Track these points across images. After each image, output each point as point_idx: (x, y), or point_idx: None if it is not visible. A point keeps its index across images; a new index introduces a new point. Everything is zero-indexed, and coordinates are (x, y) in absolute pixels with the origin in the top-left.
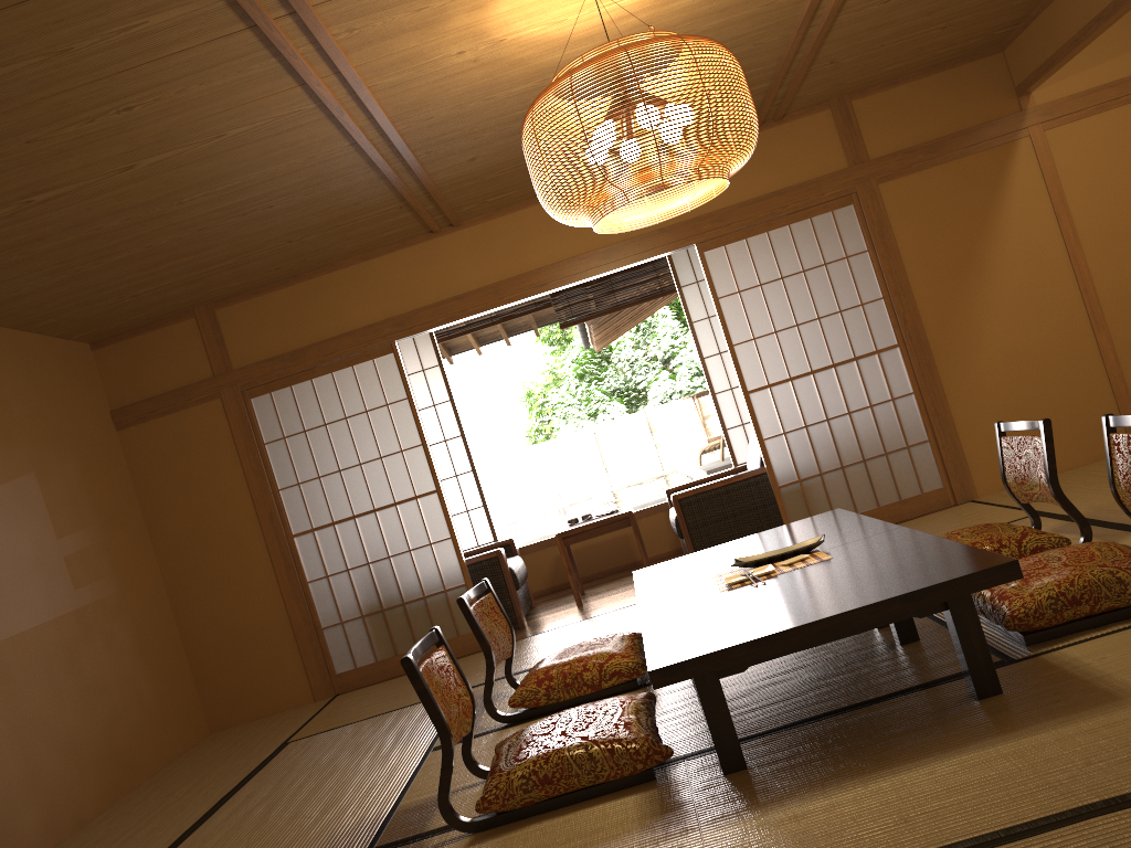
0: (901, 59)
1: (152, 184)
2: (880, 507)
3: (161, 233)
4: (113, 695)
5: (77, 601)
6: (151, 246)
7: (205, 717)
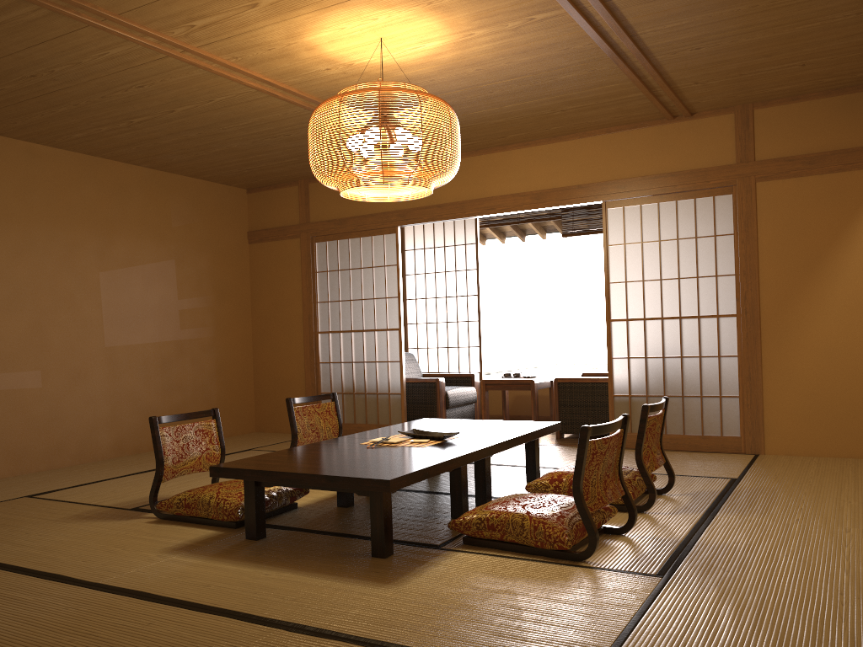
0: (782, 83)
1: (196, 119)
2: (684, 435)
3: (229, 141)
4: (187, 392)
5: (180, 336)
6: (230, 147)
7: (255, 421)
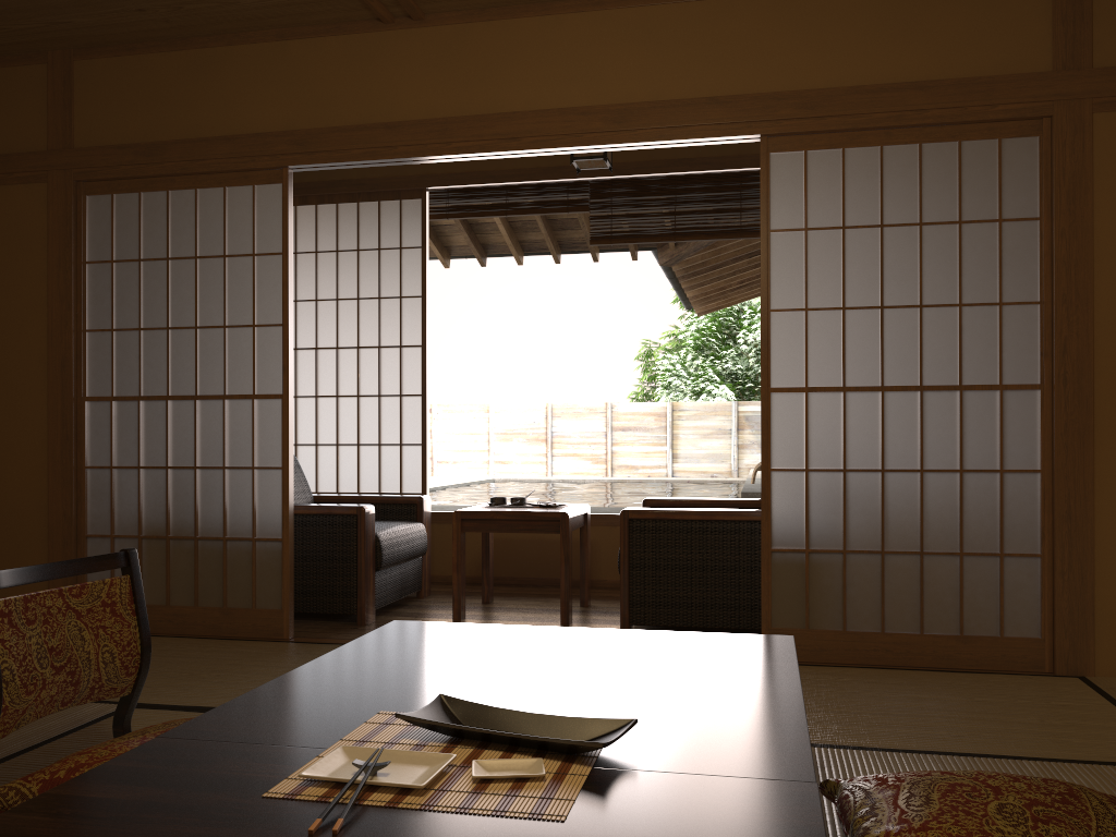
0: None
1: None
2: (924, 635)
3: None
4: None
5: None
6: None
7: None
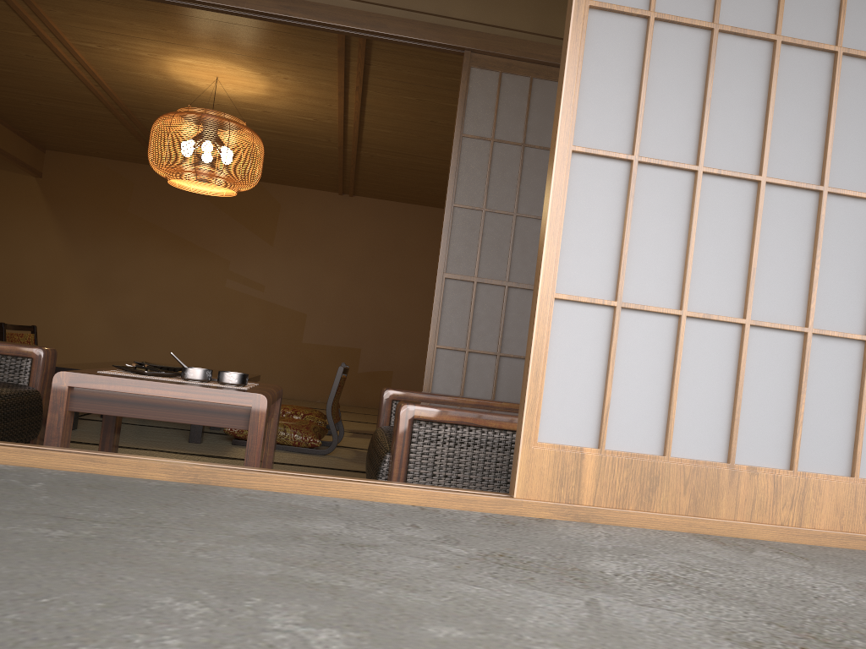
0: None
1: None
2: None
3: None
4: None
5: None
6: None
7: None
